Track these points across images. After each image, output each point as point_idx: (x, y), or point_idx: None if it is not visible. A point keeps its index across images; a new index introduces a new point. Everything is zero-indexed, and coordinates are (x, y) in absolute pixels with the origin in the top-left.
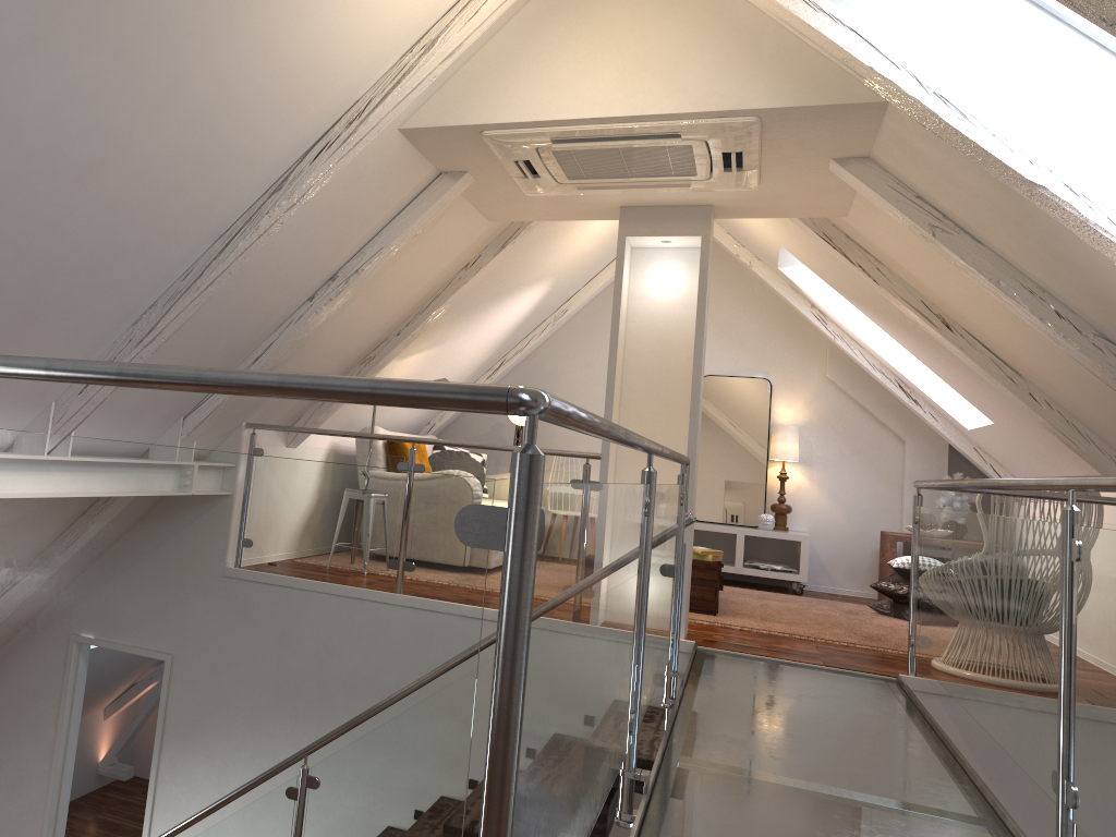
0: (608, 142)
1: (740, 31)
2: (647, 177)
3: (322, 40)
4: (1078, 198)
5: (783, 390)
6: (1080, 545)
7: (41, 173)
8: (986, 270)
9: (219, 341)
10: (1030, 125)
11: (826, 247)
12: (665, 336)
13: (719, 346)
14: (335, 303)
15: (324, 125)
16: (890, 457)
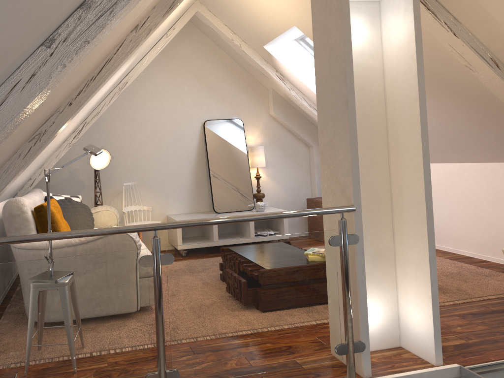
0: None
1: None
2: None
3: None
4: None
5: (248, 125)
6: None
7: None
8: None
9: None
10: None
11: None
12: (359, 84)
13: (212, 101)
14: (86, 51)
15: None
16: (303, 156)
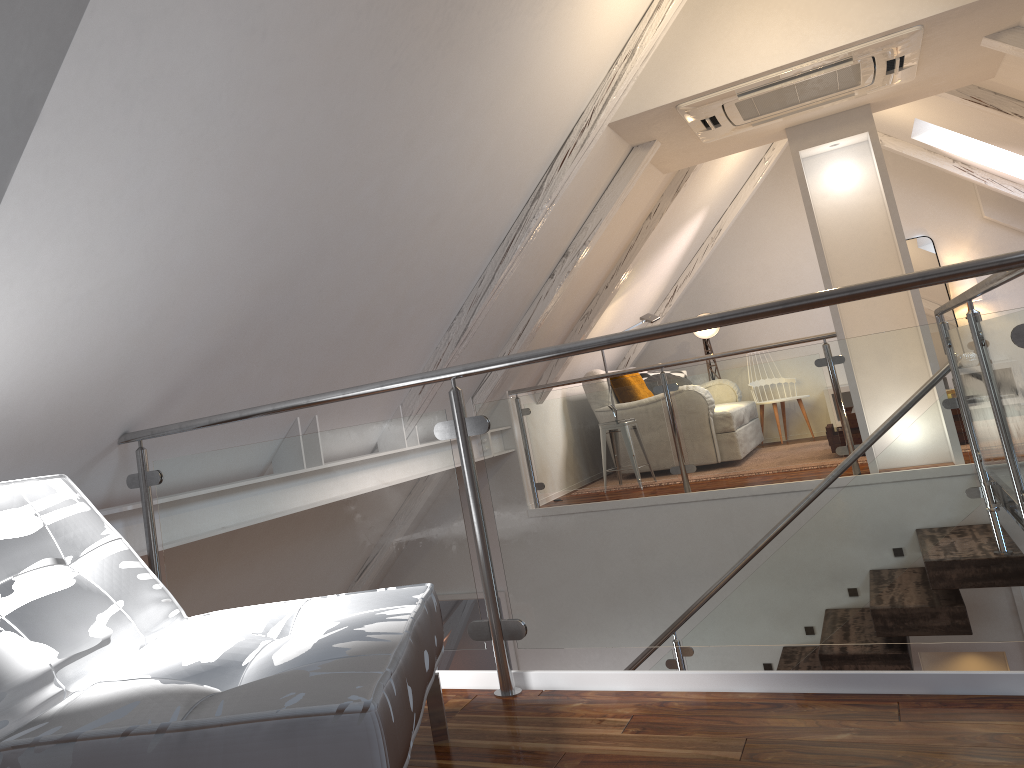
0: (787, 82)
1: None
2: (815, 98)
3: (562, 78)
4: None
5: (945, 242)
6: None
7: (407, 234)
8: None
9: (495, 328)
10: None
11: (976, 108)
12: (857, 221)
13: None
14: (571, 274)
15: (562, 139)
16: None
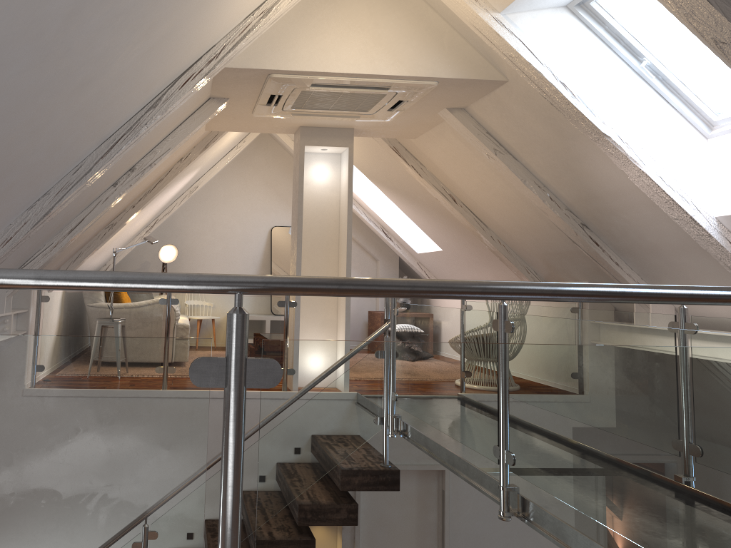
0: (345, 88)
1: (431, 29)
2: (339, 110)
3: (228, 0)
4: (624, 144)
5: None
6: (698, 326)
7: (57, 88)
8: (520, 175)
9: (57, 219)
10: (601, 103)
11: (392, 155)
12: (321, 208)
13: (281, 208)
14: (131, 188)
15: (192, 61)
16: (370, 269)
